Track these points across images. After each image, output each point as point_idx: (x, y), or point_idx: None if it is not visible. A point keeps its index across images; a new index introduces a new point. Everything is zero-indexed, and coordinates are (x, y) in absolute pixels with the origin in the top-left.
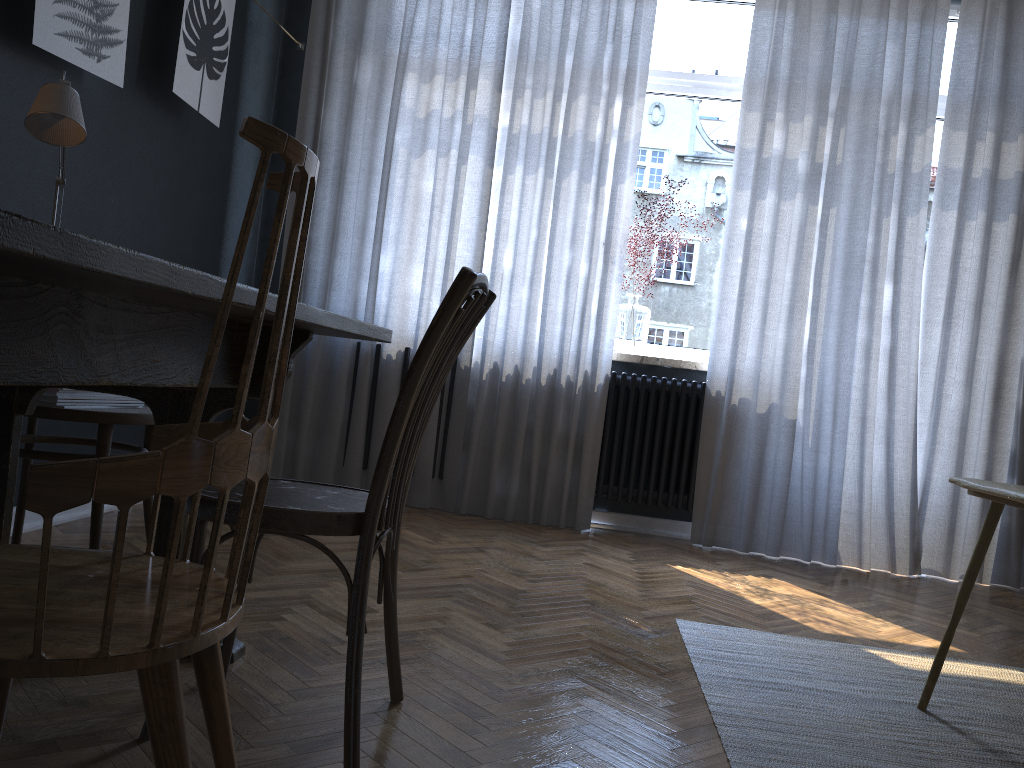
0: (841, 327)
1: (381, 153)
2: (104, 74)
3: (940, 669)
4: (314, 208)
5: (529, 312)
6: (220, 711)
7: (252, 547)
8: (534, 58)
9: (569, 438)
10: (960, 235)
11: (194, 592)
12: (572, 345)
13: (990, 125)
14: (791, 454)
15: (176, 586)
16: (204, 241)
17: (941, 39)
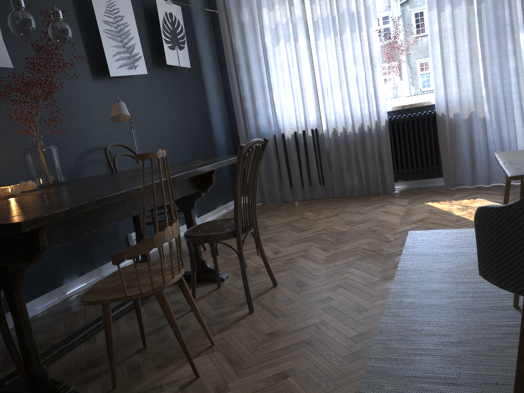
0: (500, 63)
1: (261, 49)
2: (139, 72)
3: None
4: (241, 82)
5: (342, 101)
6: (190, 299)
7: (178, 257)
8: None
9: (374, 153)
10: None
11: (170, 271)
12: (366, 111)
13: None
14: (485, 134)
15: (166, 270)
16: (200, 113)
17: None
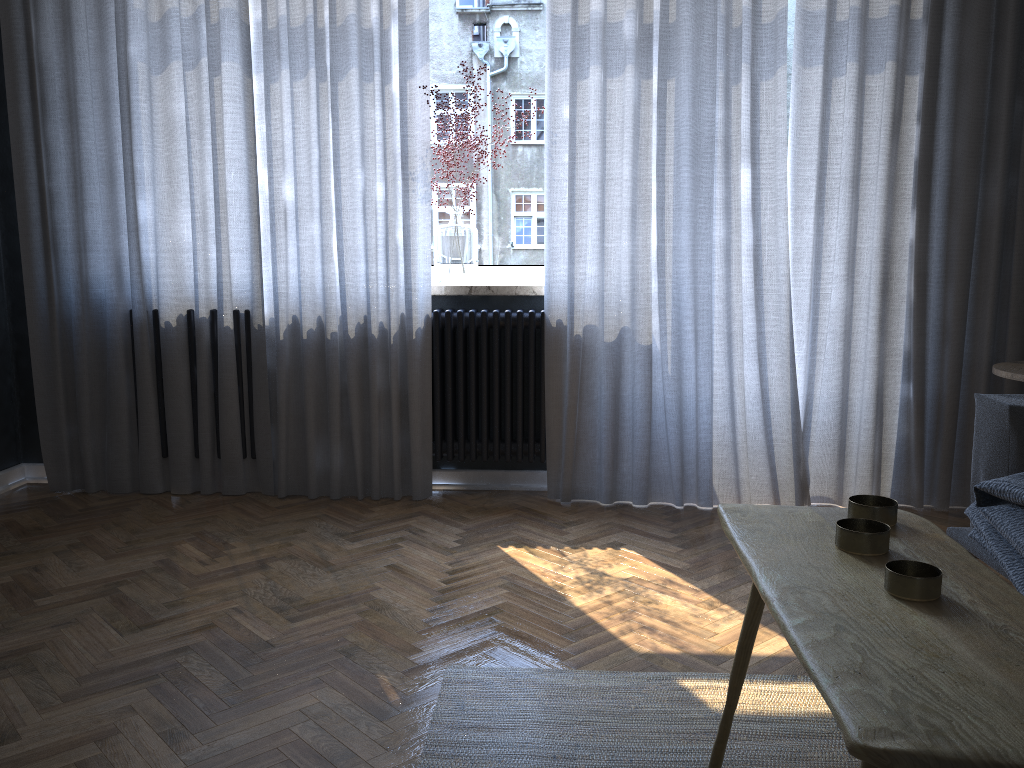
0: (694, 227)
1: (116, 72)
2: None
3: (719, 766)
4: (48, 152)
5: (323, 252)
6: None
7: None
8: None
9: (391, 397)
10: (827, 97)
11: None
12: (381, 285)
13: None
14: (649, 386)
15: None
16: None
17: None
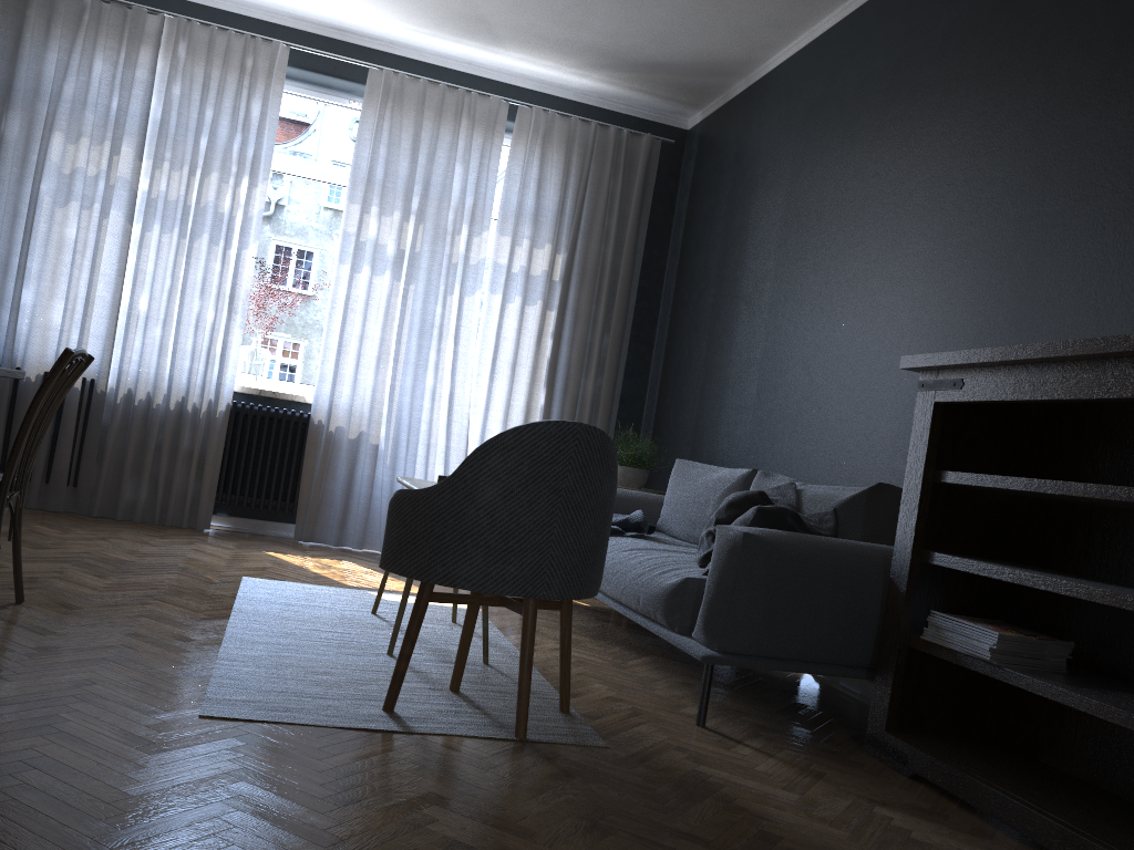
0: (415, 375)
1: (26, 199)
2: None
3: (383, 588)
4: None
5: (161, 348)
6: None
7: None
8: (173, 136)
9: (193, 454)
10: (502, 313)
11: None
12: (199, 378)
13: (527, 234)
14: (374, 471)
15: None
16: None
17: (496, 167)
